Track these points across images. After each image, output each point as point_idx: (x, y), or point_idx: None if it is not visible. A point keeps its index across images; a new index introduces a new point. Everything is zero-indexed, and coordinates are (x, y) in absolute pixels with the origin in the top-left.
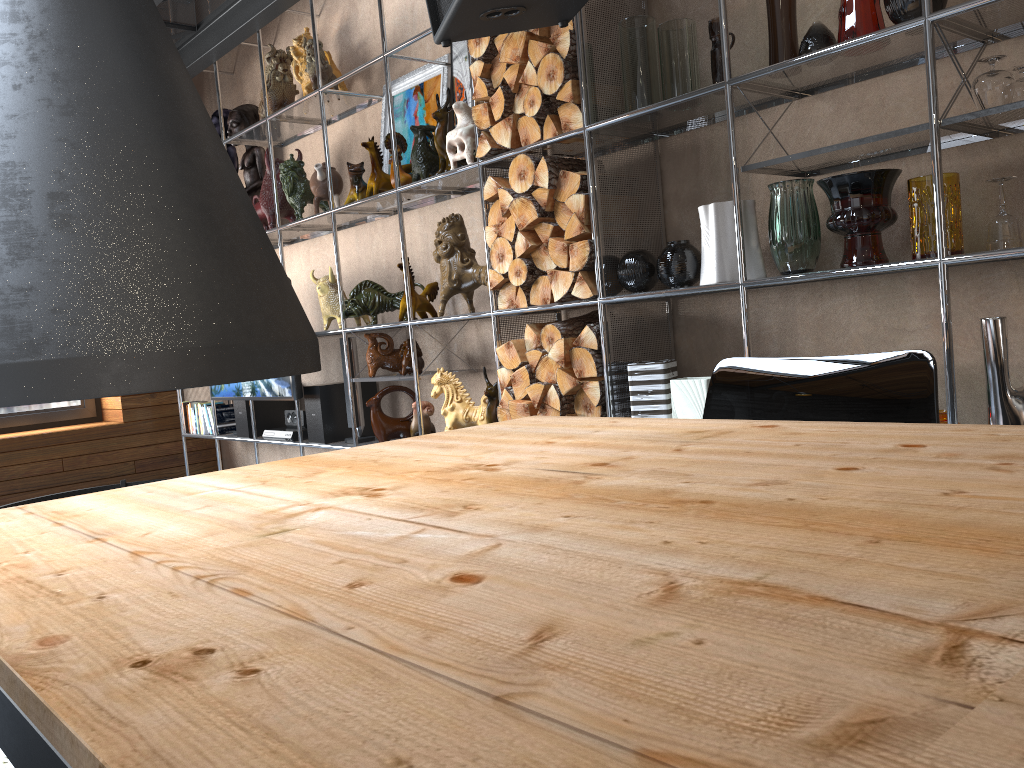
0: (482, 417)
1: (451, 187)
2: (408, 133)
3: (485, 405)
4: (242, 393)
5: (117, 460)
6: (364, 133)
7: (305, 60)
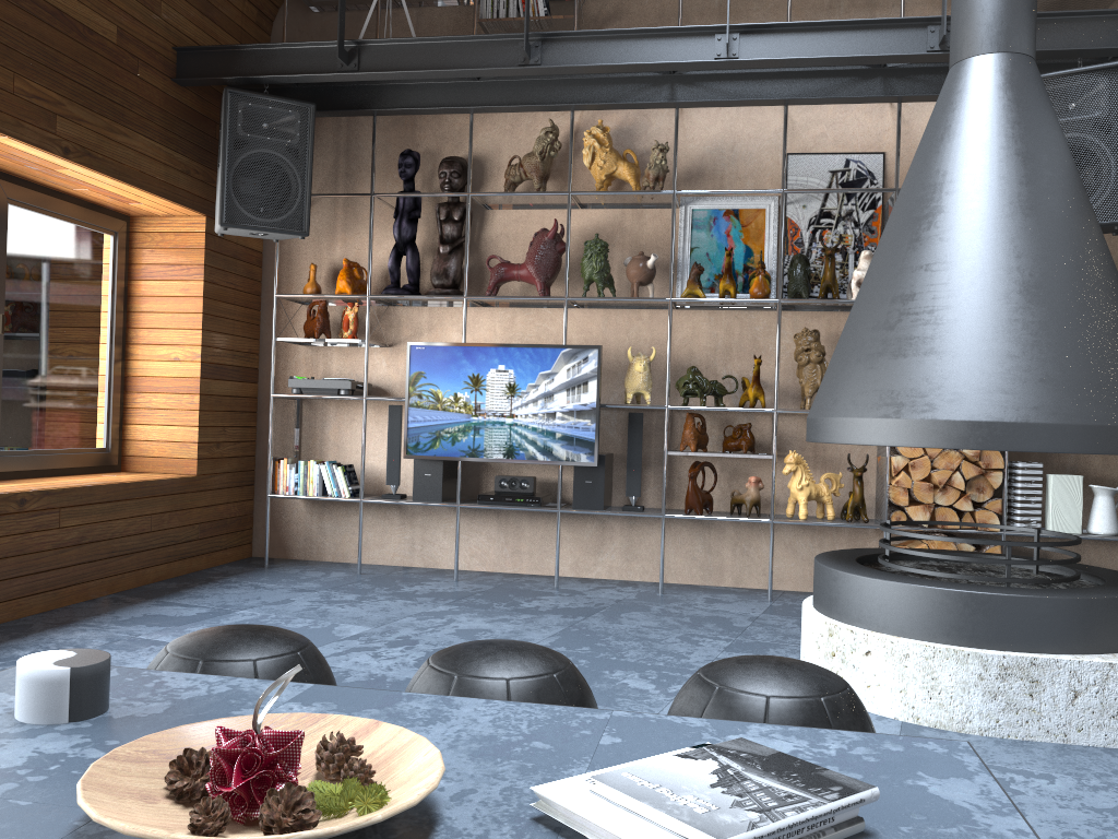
0: (828, 493)
1: (791, 305)
2: (717, 246)
3: (826, 483)
4: (483, 454)
5: (188, 521)
6: (638, 229)
7: (610, 151)
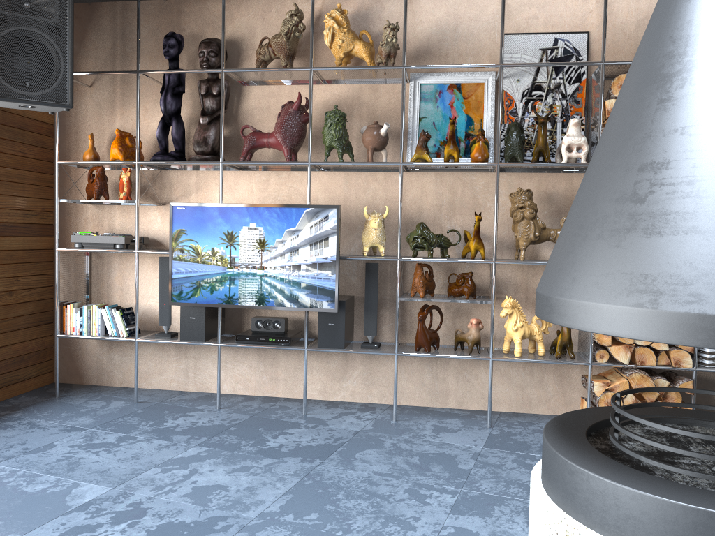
0: (539, 332)
1: (507, 167)
2: (442, 116)
3: (537, 324)
4: (238, 301)
5: None
6: (374, 102)
7: (348, 32)
